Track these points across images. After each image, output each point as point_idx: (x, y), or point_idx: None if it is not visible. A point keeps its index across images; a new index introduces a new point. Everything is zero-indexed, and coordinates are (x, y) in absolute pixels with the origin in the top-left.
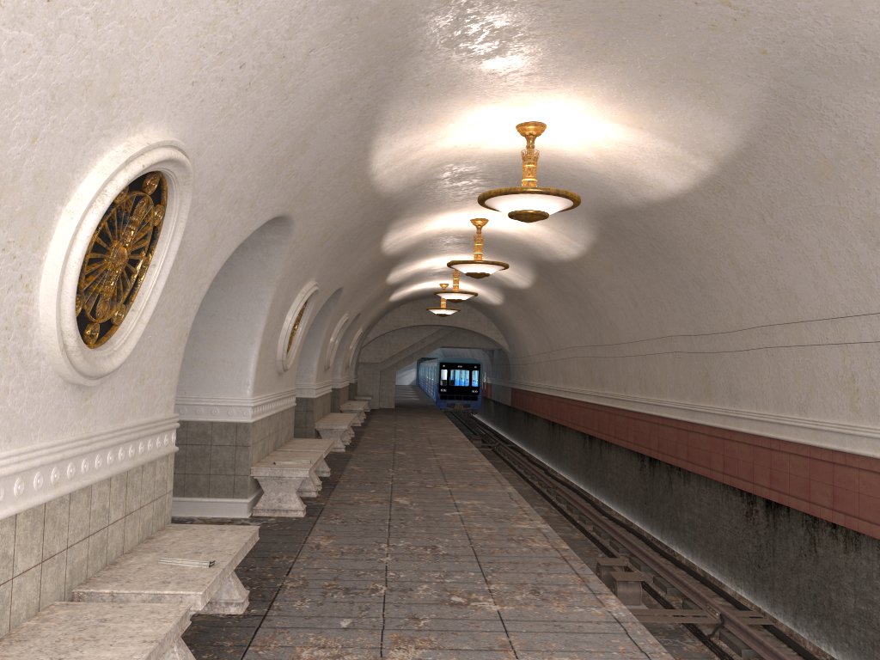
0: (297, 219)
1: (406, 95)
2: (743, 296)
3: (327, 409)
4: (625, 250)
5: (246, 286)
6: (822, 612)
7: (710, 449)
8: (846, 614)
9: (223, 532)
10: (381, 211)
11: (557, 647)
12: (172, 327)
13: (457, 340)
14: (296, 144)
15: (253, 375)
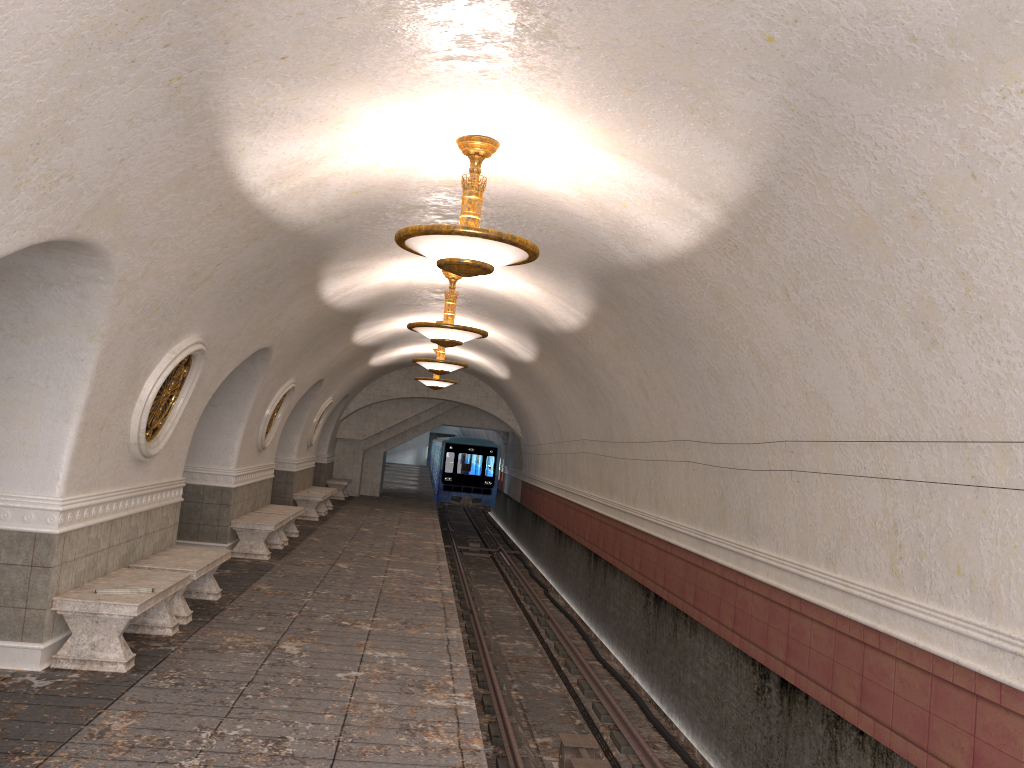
0: (114, 247)
1: (250, 71)
2: (766, 397)
3: (264, 500)
4: (630, 324)
5: (57, 339)
6: None
7: (720, 595)
8: None
9: None
10: (297, 249)
11: None
12: None
13: (462, 418)
14: (41, 125)
15: (67, 465)
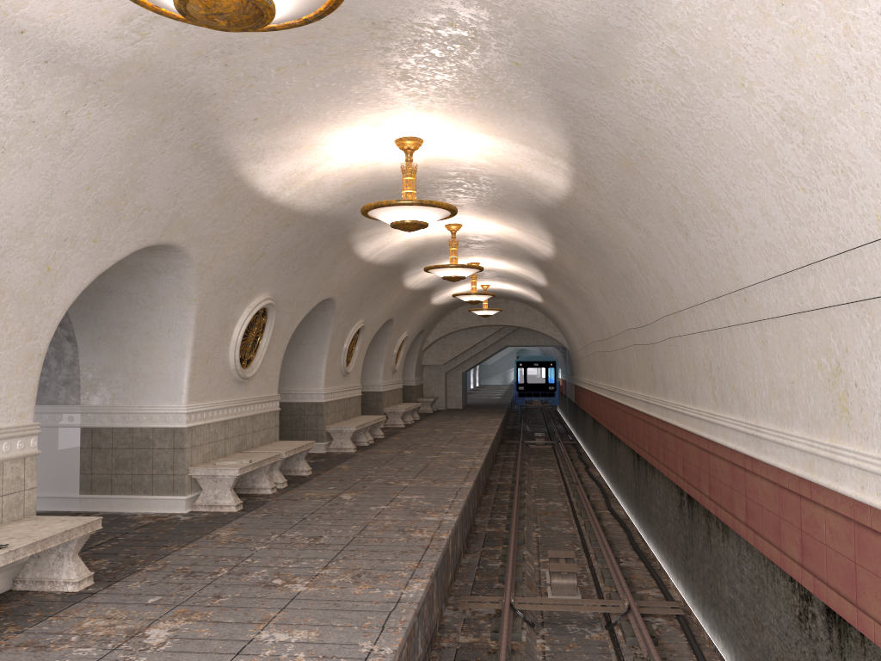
0: (188, 245)
1: (238, 130)
2: (648, 287)
3: (354, 412)
4: (575, 246)
5: (170, 306)
6: (715, 601)
7: (657, 440)
8: (725, 602)
9: (62, 522)
10: (323, 227)
11: (310, 622)
12: (11, 350)
13: (521, 339)
14: (124, 185)
15: (187, 384)
